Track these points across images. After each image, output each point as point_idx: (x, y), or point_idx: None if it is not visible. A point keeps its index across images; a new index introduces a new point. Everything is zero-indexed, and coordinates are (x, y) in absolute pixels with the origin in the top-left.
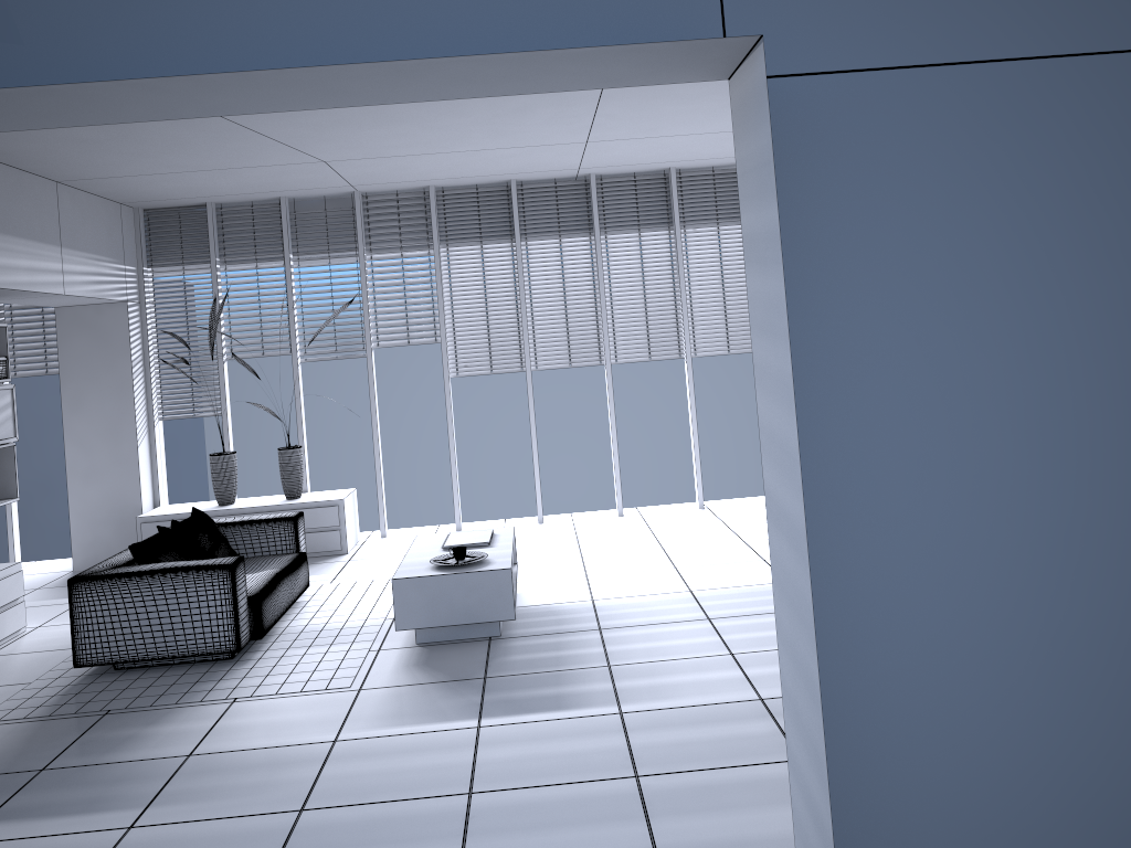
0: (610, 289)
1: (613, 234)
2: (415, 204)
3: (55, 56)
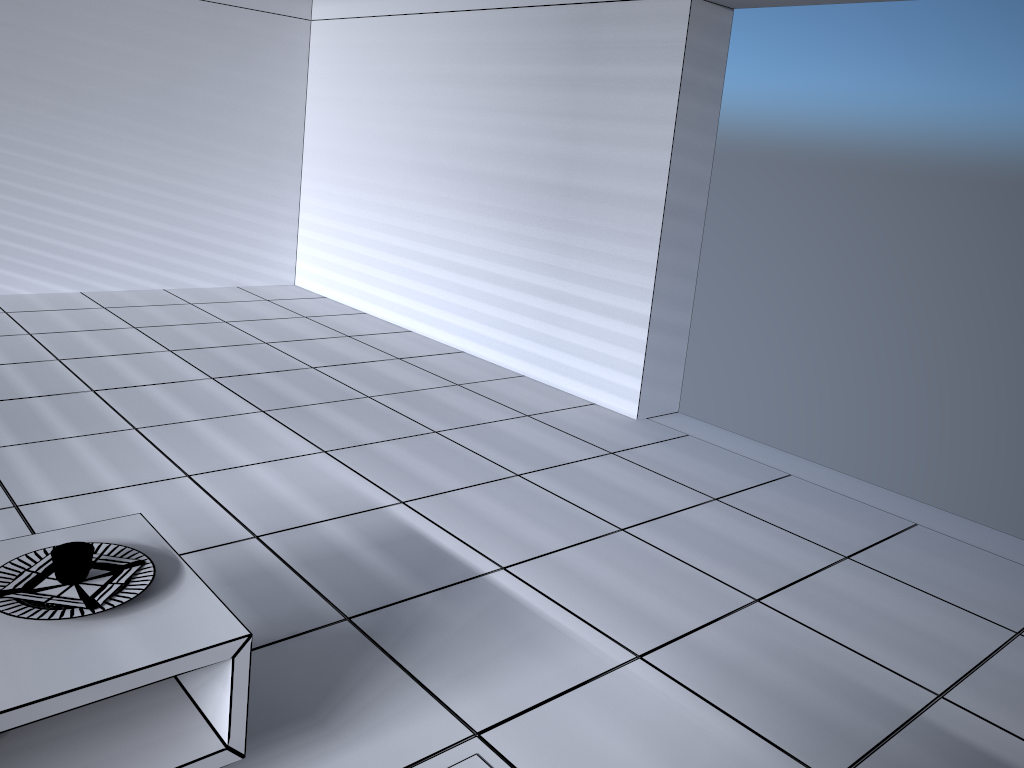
0: None
1: None
2: None
3: None
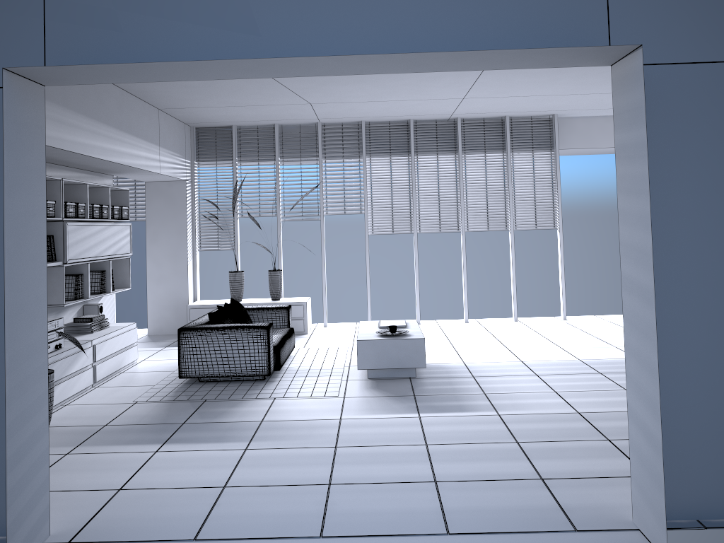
0: (466, 187)
1: (469, 154)
2: (351, 131)
3: (276, 42)
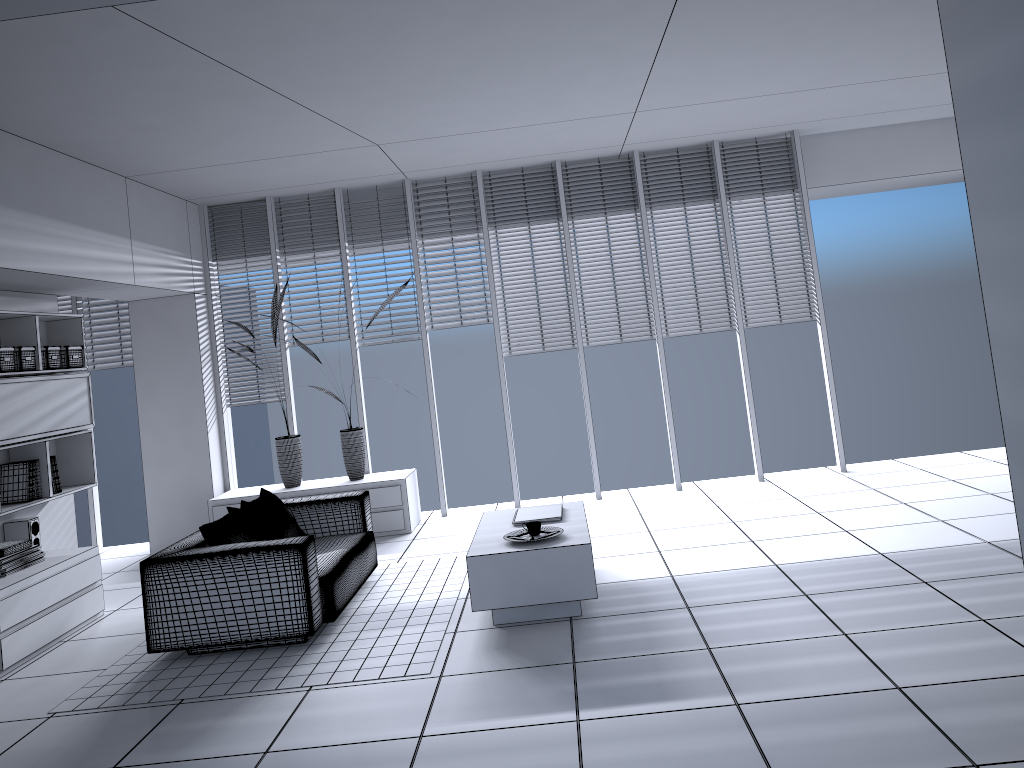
0: (657, 264)
1: (658, 209)
2: (463, 190)
3: None
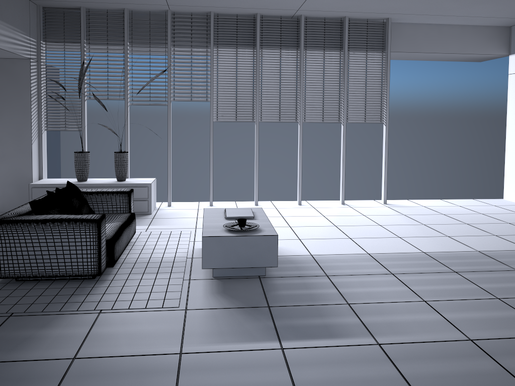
0: (305, 81)
1: (310, 51)
2: (200, 22)
3: None
